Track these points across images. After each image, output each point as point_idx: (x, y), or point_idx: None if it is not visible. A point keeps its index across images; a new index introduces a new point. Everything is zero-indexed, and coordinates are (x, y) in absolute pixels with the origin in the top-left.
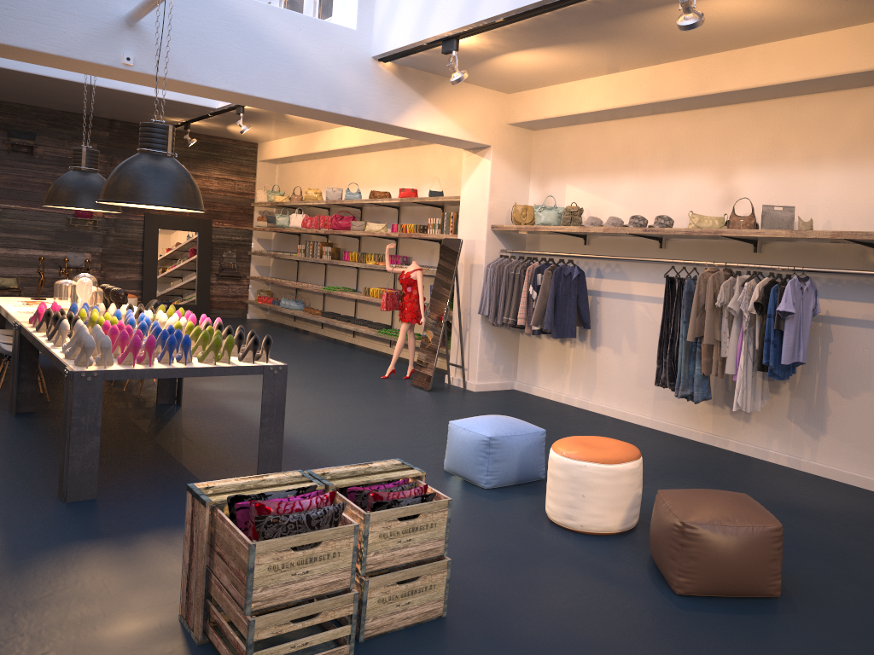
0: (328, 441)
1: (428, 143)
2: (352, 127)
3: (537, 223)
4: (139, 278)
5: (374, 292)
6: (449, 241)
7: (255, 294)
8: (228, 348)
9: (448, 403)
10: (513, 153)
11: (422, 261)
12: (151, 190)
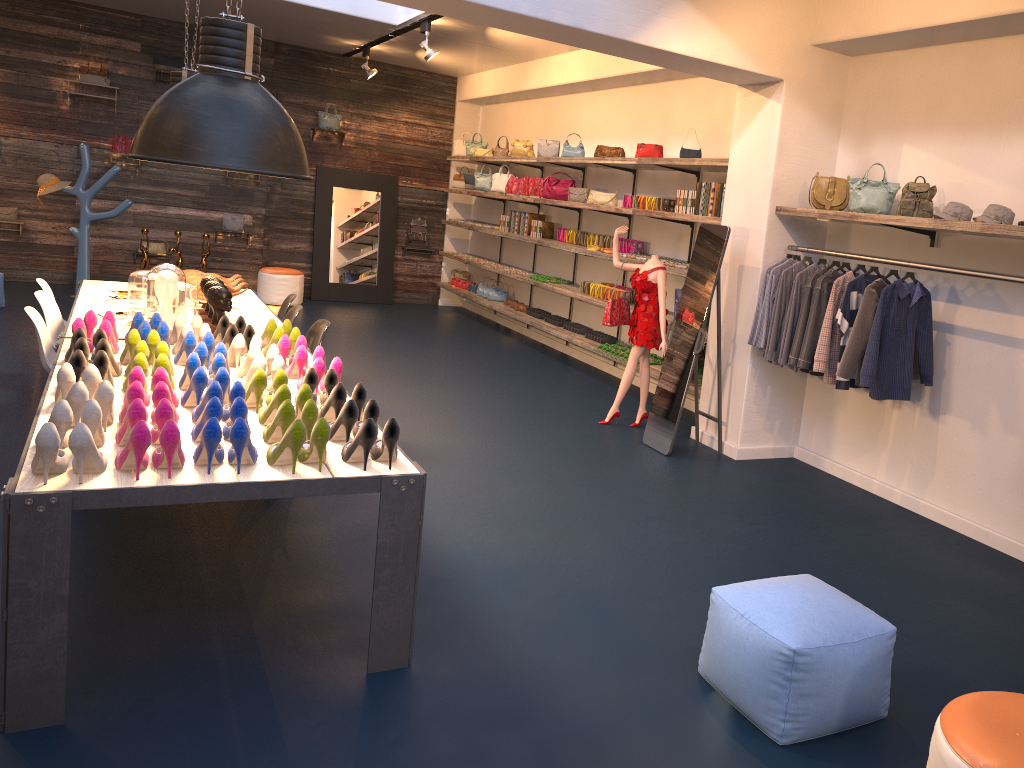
0: (504, 571)
1: (681, 78)
2: (576, 54)
3: (852, 207)
4: (309, 249)
5: (595, 289)
6: (709, 229)
7: (449, 275)
8: (317, 443)
9: (697, 485)
10: (817, 93)
11: (663, 250)
12: (208, 140)
